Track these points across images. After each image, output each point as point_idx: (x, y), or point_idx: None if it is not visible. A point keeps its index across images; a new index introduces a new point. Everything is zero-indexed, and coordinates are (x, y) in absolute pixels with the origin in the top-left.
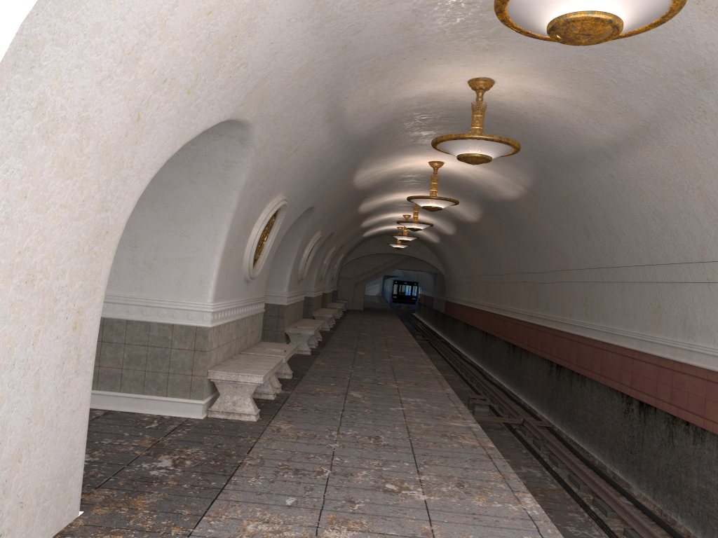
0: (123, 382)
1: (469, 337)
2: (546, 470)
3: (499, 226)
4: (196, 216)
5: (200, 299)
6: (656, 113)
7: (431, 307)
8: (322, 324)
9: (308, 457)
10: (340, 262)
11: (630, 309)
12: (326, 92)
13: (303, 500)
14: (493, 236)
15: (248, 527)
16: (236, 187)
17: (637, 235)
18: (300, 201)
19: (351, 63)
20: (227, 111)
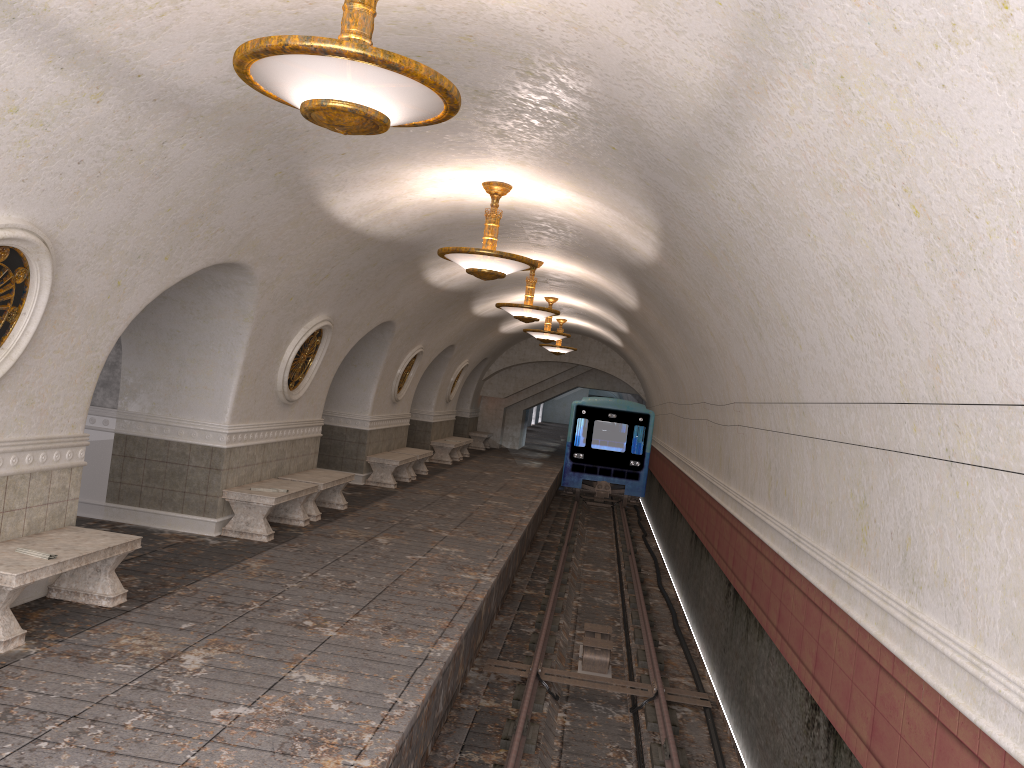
0: None
1: (660, 504)
2: None
3: (664, 317)
4: None
5: None
6: None
7: None
8: (333, 482)
9: None
10: (464, 373)
11: (824, 498)
12: None
13: None
14: (665, 335)
15: None
16: None
17: (822, 332)
18: (148, 243)
19: None
20: None
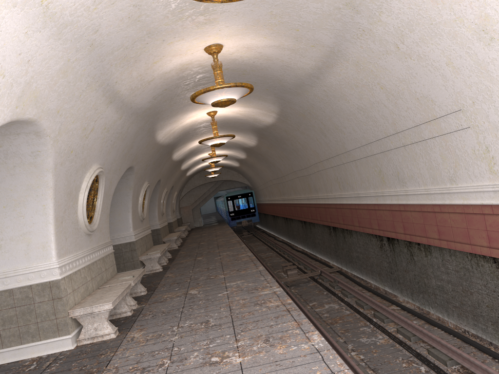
0: (3, 340)
1: (277, 223)
2: (341, 302)
3: (271, 144)
4: (25, 199)
5: (47, 260)
6: (335, 39)
7: None
8: (167, 246)
9: (154, 354)
10: (176, 197)
11: (364, 177)
12: (95, 82)
13: None
14: (270, 152)
15: None
16: (48, 169)
17: (353, 126)
18: (117, 165)
19: (105, 55)
20: (4, 114)
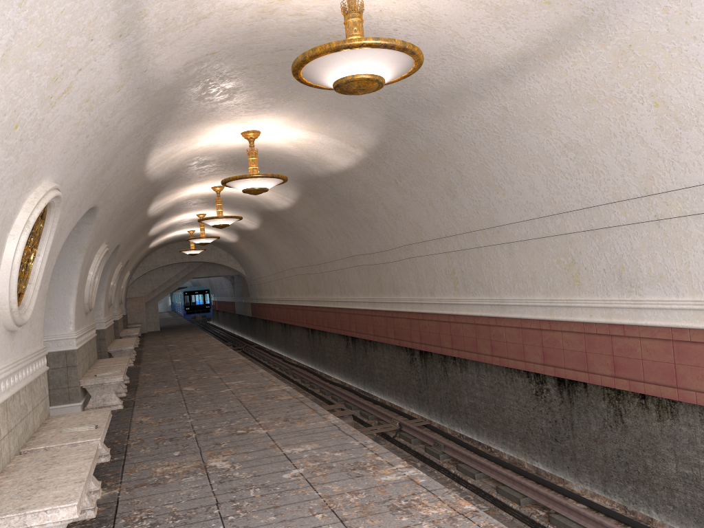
0: None
1: (289, 337)
2: (460, 485)
3: (321, 208)
4: None
5: None
6: None
7: (233, 313)
8: (128, 362)
9: None
10: (127, 281)
11: (526, 272)
12: None
13: None
14: (311, 221)
15: None
16: None
17: (533, 181)
18: (78, 196)
19: None
20: None
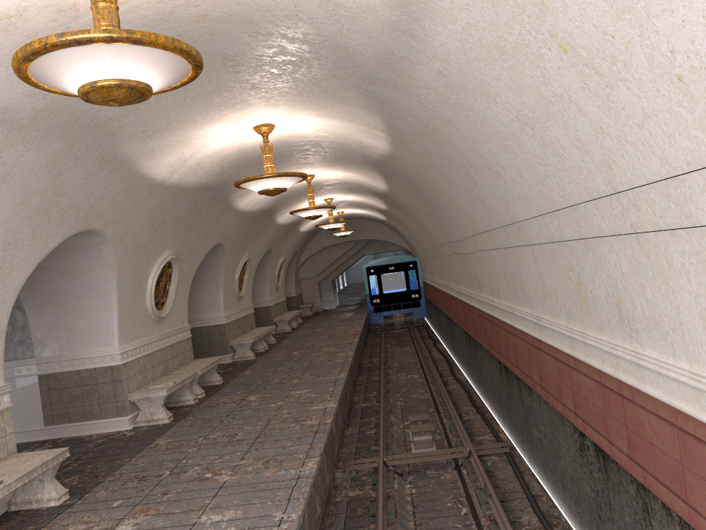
0: None
1: (440, 319)
2: None
3: (407, 190)
4: None
5: None
6: None
7: None
8: (208, 366)
9: None
10: (283, 266)
11: (550, 286)
12: None
13: None
14: (411, 203)
15: None
16: None
17: (518, 166)
18: (14, 232)
19: None
20: None
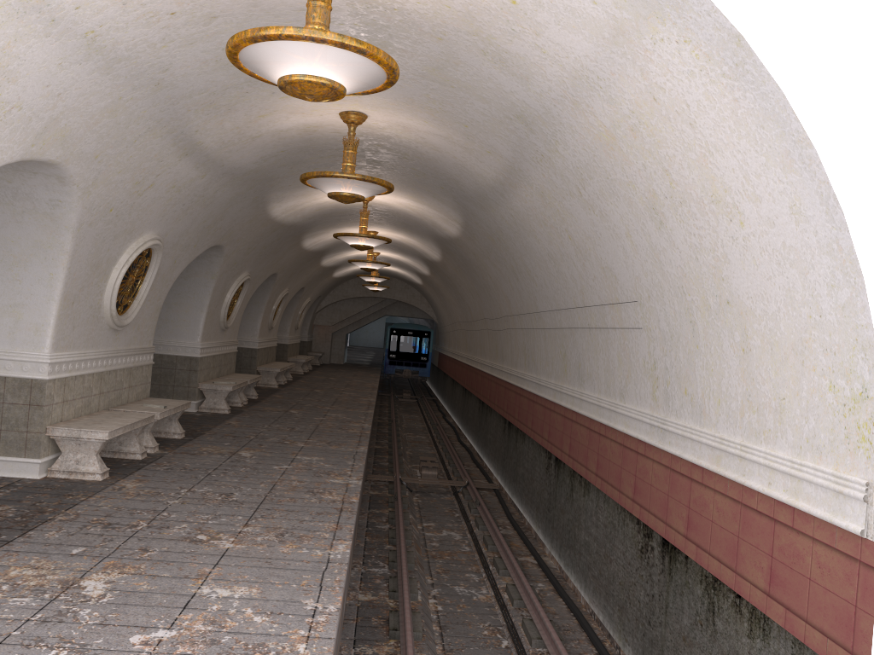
0: None
1: (454, 393)
2: (469, 533)
3: (459, 266)
4: (28, 259)
5: (36, 349)
6: (513, 154)
7: None
8: (253, 379)
9: (134, 512)
10: (307, 307)
11: (550, 357)
12: (162, 127)
13: (93, 549)
14: (458, 277)
15: (12, 572)
16: (68, 227)
17: (545, 278)
18: (191, 239)
19: (179, 98)
20: (13, 152)
